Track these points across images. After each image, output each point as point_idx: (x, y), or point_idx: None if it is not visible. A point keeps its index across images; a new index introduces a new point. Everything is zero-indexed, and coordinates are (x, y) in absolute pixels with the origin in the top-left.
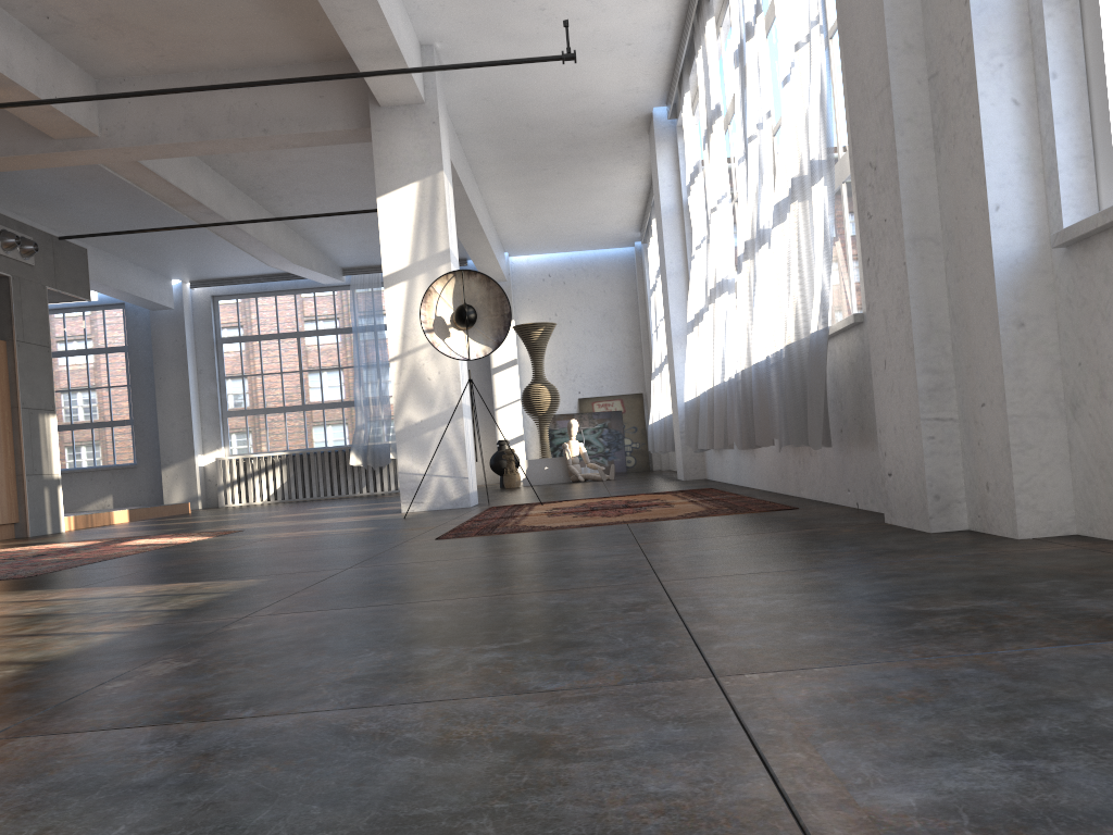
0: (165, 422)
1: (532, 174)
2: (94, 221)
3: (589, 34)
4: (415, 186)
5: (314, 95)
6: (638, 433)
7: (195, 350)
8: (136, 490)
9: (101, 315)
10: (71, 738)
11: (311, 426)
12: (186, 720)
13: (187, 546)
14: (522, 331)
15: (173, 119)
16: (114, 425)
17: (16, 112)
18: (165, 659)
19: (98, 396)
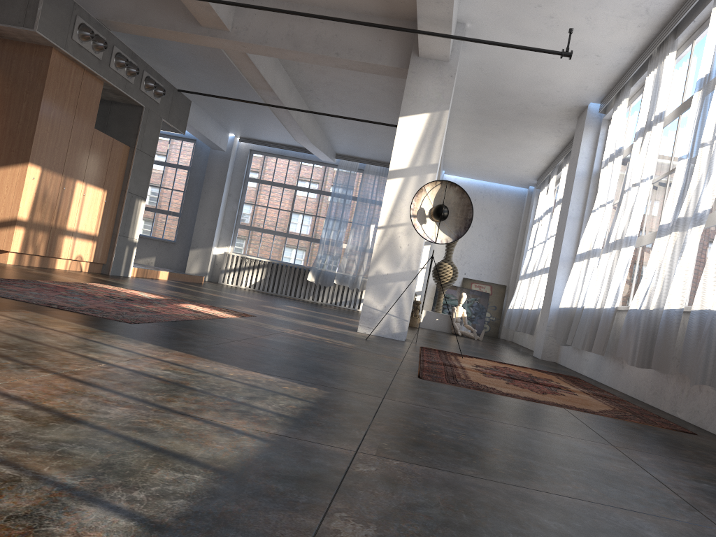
0: (200, 221)
1: (486, 125)
2: (198, 84)
3: (574, 42)
4: (427, 115)
5: (376, 38)
6: (496, 311)
7: (230, 180)
8: (170, 258)
9: (180, 144)
10: None
11: (288, 248)
12: None
13: (227, 322)
14: None
15: (280, 31)
16: (169, 214)
17: (186, 2)
18: (339, 511)
19: (164, 193)
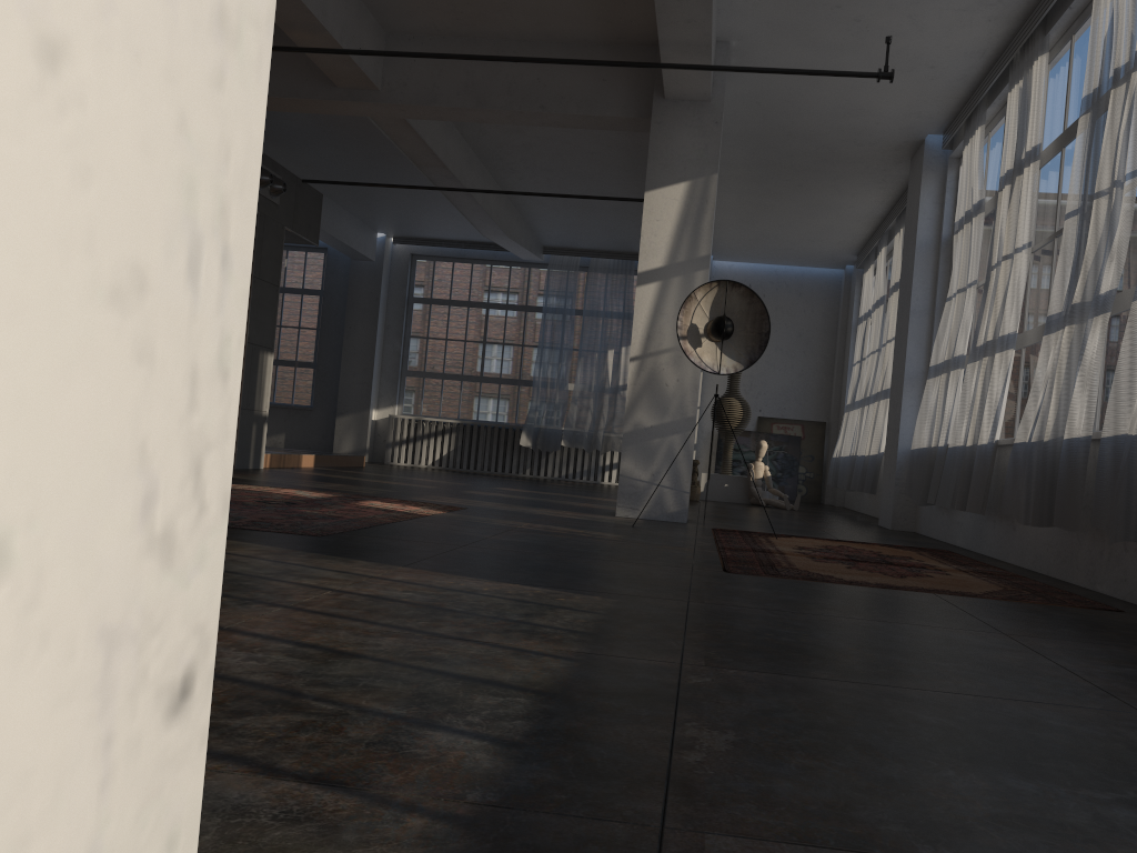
0: (347, 371)
1: (771, 183)
2: (328, 167)
3: (895, 51)
4: (686, 185)
5: (597, 77)
6: (814, 462)
7: (386, 305)
8: (308, 433)
9: (304, 257)
10: (777, 851)
11: (485, 399)
12: (883, 850)
13: (436, 521)
14: None
15: (454, 82)
16: (298, 366)
17: (314, 57)
18: (688, 721)
19: (288, 335)
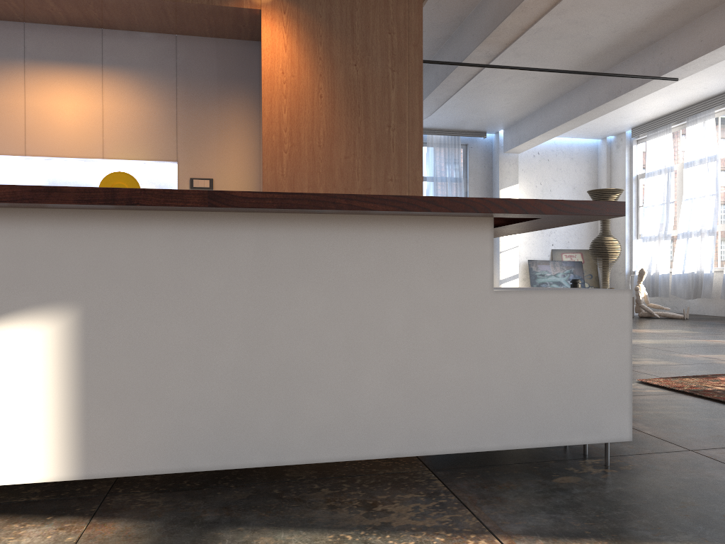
0: None
1: None
2: None
3: None
4: None
5: None
6: (593, 279)
7: None
8: None
9: None
10: None
11: None
12: None
13: None
14: (599, 194)
15: None
16: None
17: None
18: None
19: None
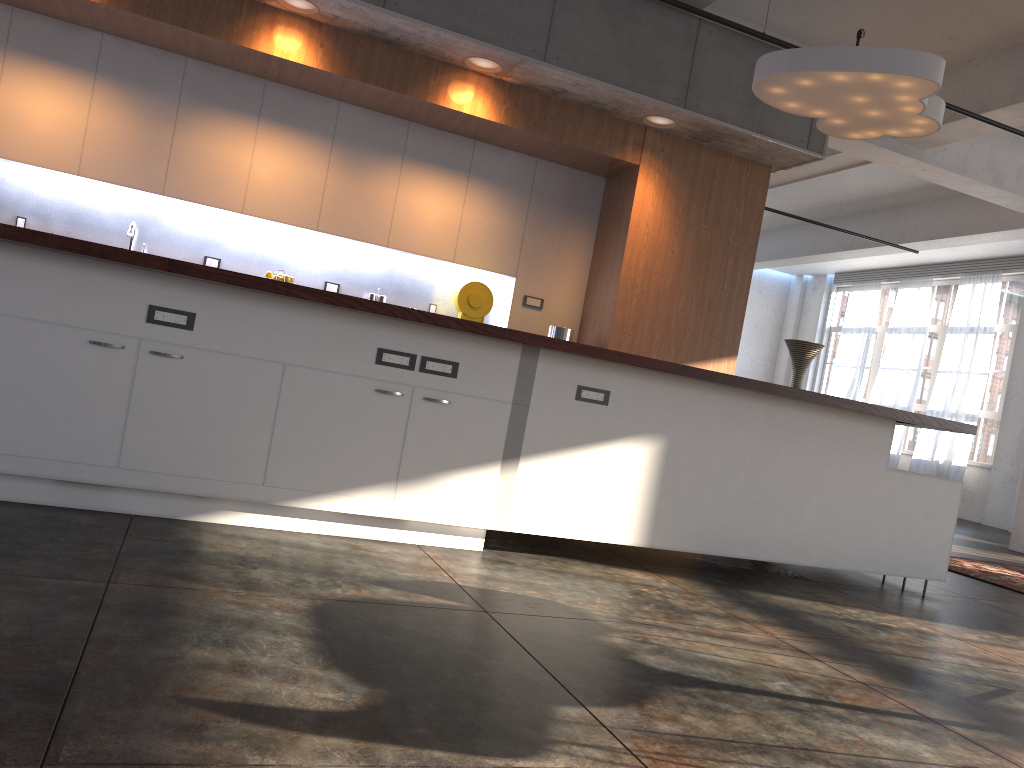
0: None
1: None
2: None
3: None
4: None
5: None
6: None
7: None
8: None
9: None
10: None
11: None
12: None
13: None
14: (798, 345)
15: (980, 157)
16: None
17: (956, 123)
18: None
19: None
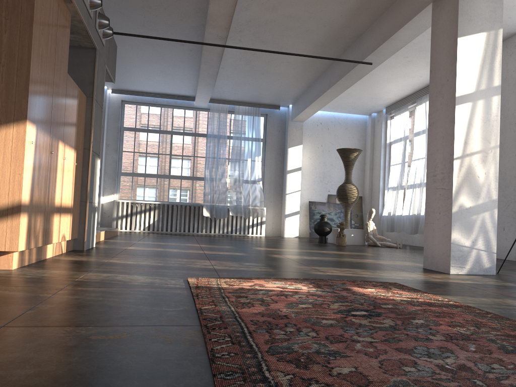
0: None
1: (394, 59)
2: None
3: None
4: (483, 35)
5: None
6: (358, 218)
7: (106, 131)
8: None
9: None
10: None
11: (173, 188)
12: None
13: None
14: (343, 152)
15: None
16: None
17: None
18: None
19: None
